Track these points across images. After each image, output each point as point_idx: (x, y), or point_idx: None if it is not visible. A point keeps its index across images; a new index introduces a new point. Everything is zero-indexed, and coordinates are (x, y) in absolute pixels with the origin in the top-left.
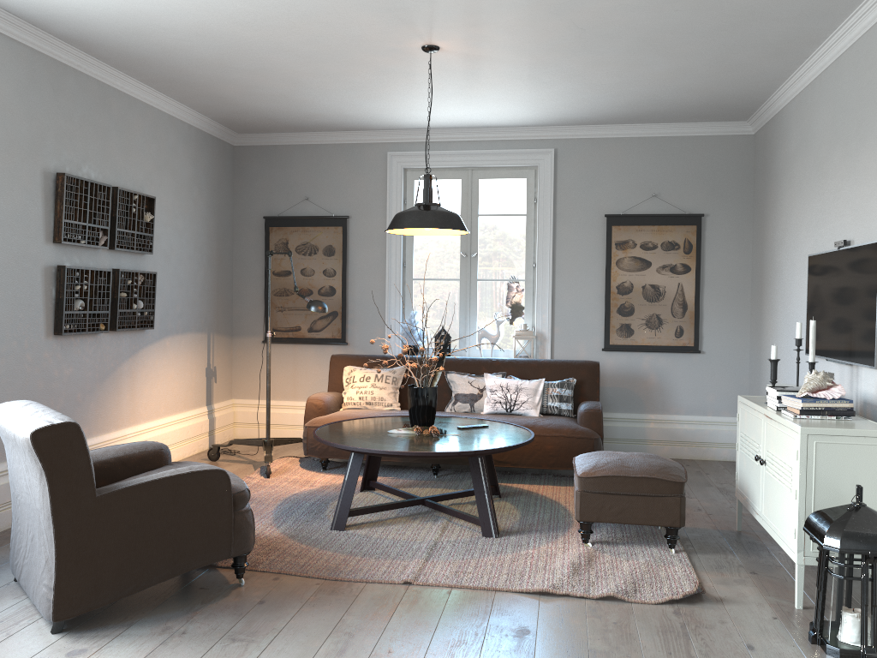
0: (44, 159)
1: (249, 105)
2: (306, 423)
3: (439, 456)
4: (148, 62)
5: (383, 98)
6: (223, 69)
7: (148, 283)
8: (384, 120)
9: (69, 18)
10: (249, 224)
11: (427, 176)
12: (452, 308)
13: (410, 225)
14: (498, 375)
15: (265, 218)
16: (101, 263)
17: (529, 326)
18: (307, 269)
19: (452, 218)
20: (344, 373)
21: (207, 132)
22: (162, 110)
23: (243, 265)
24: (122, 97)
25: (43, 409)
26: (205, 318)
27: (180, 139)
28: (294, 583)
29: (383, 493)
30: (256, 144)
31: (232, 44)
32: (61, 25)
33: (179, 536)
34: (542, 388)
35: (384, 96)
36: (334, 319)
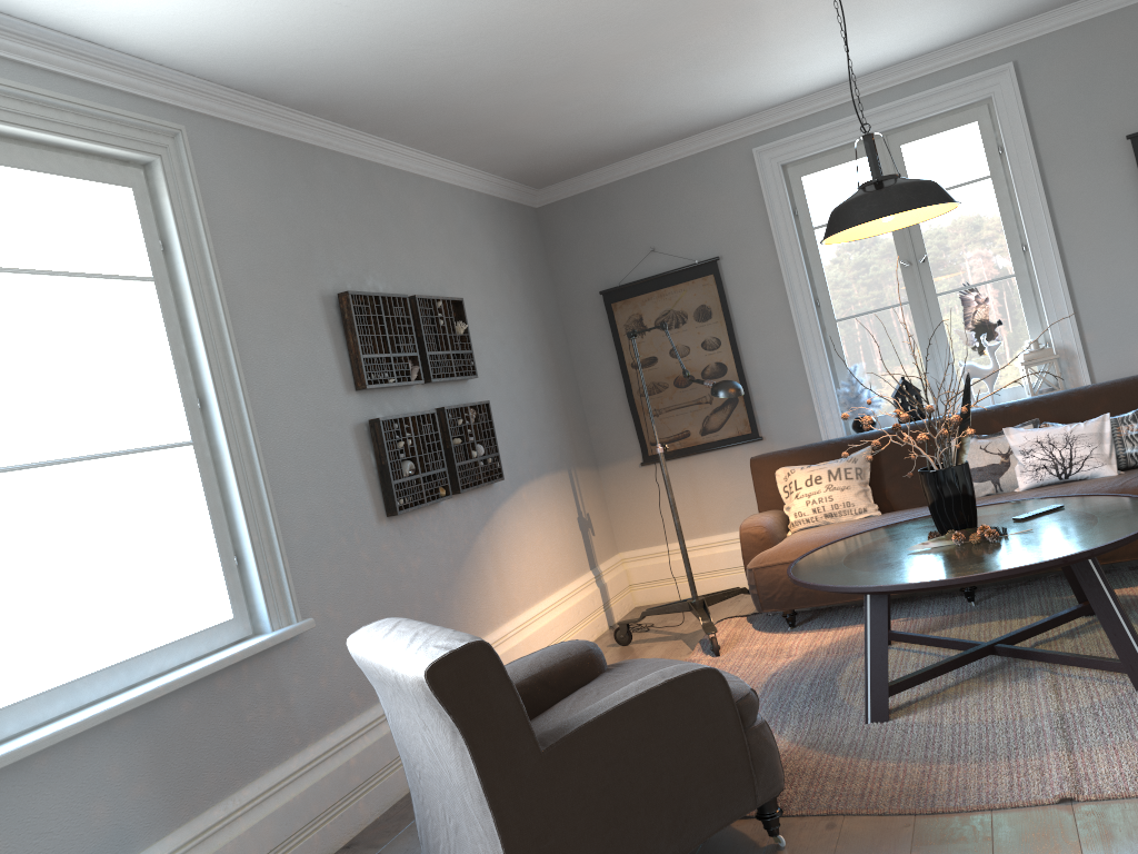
0: (317, 280)
1: (551, 138)
2: (747, 565)
3: (1031, 571)
4: (414, 110)
5: (741, 61)
6: (514, 88)
7: (482, 417)
8: (740, 101)
9: (306, 70)
10: (582, 308)
11: (868, 136)
12: (907, 346)
13: (867, 218)
14: (1026, 427)
15: (603, 294)
16: (419, 405)
17: (1040, 342)
18: (678, 347)
19: (930, 187)
20: (778, 479)
21: (500, 197)
22: (440, 179)
23: (588, 366)
24: (389, 173)
25: (422, 627)
26: (559, 450)
27: (470, 214)
28: (866, 831)
29: (907, 646)
30: (565, 196)
31: (525, 37)
32: (297, 86)
33: (675, 789)
34: (1110, 429)
35: (744, 57)
36: (734, 407)
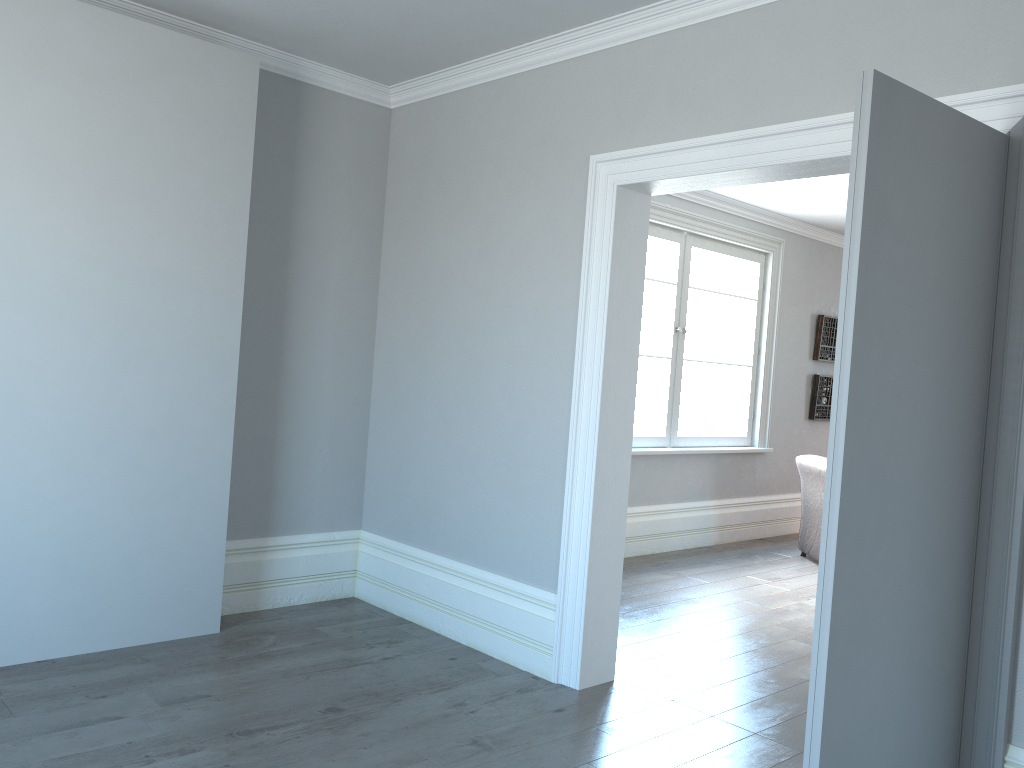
0: (811, 307)
1: None
2: None
3: None
4: None
5: None
6: None
7: None
8: None
9: (840, 223)
10: None
11: None
12: None
13: None
14: None
15: None
16: None
17: None
18: None
19: None
20: None
21: None
22: None
23: None
24: None
25: None
26: None
27: None
28: None
29: None
30: None
31: None
32: (833, 225)
33: None
34: None
35: None
36: None
